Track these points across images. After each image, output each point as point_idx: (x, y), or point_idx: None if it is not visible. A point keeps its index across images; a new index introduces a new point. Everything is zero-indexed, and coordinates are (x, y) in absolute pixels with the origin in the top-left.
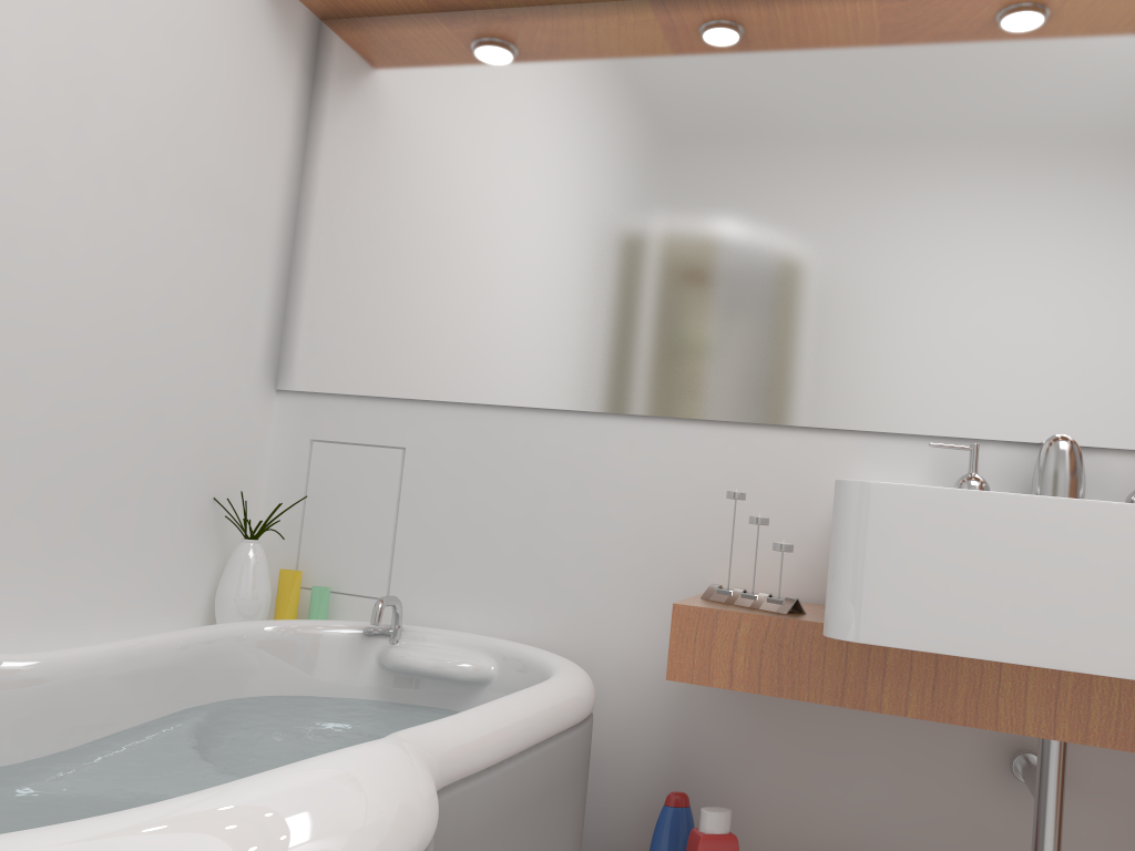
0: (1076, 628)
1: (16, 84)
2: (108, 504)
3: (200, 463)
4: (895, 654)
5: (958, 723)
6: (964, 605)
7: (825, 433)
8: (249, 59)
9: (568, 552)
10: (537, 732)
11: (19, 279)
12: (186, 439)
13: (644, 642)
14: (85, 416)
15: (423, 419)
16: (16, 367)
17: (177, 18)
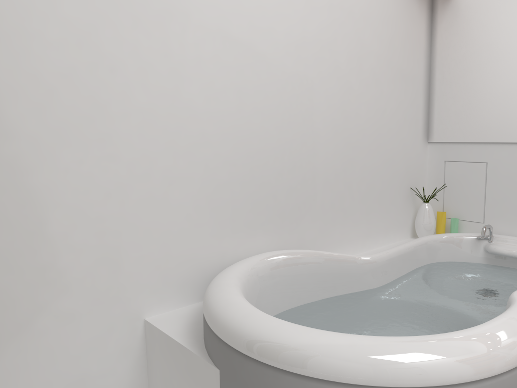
0: None
1: (342, 65)
2: (379, 197)
3: (405, 176)
4: None
5: None
6: None
7: None
8: (408, 15)
9: None
10: None
11: (349, 130)
12: (400, 169)
13: None
14: (370, 169)
15: (494, 150)
16: (351, 158)
17: (384, 14)
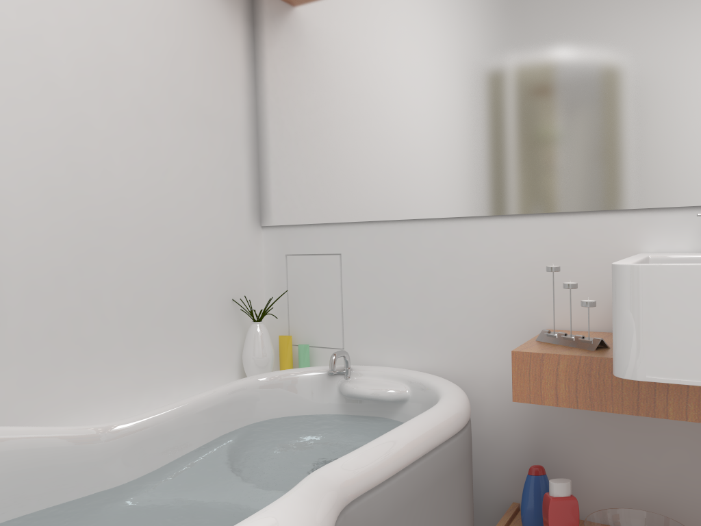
0: None
1: (63, 80)
2: (167, 316)
3: (220, 281)
4: None
5: None
6: None
7: (618, 213)
8: (208, 23)
9: (449, 311)
10: (422, 449)
11: (88, 196)
12: (209, 268)
13: (506, 365)
14: (144, 267)
15: (349, 234)
16: (96, 248)
17: (156, 10)
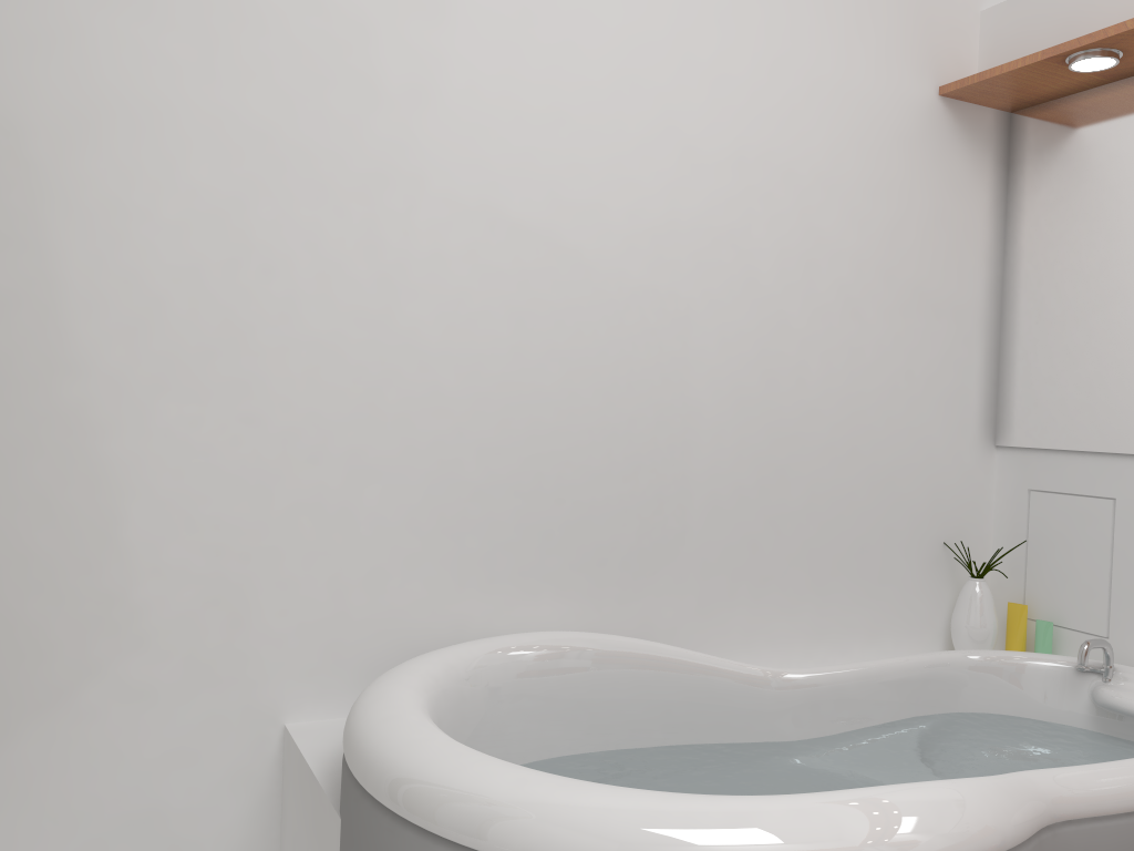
0: None
1: (764, 275)
2: (855, 554)
3: (928, 516)
4: None
5: None
6: None
7: None
8: (942, 178)
9: None
10: None
11: (778, 405)
12: (914, 498)
13: None
14: (832, 491)
15: (1131, 472)
16: (781, 465)
17: (876, 175)
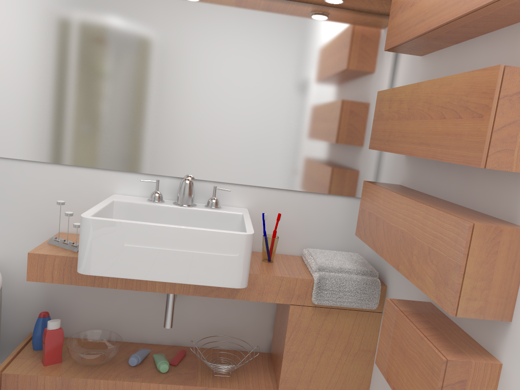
0: (159, 267)
1: None
2: None
3: None
4: None
5: (134, 289)
6: (123, 261)
7: (105, 170)
8: None
9: None
10: None
11: None
12: None
13: None
14: None
15: None
16: None
17: None
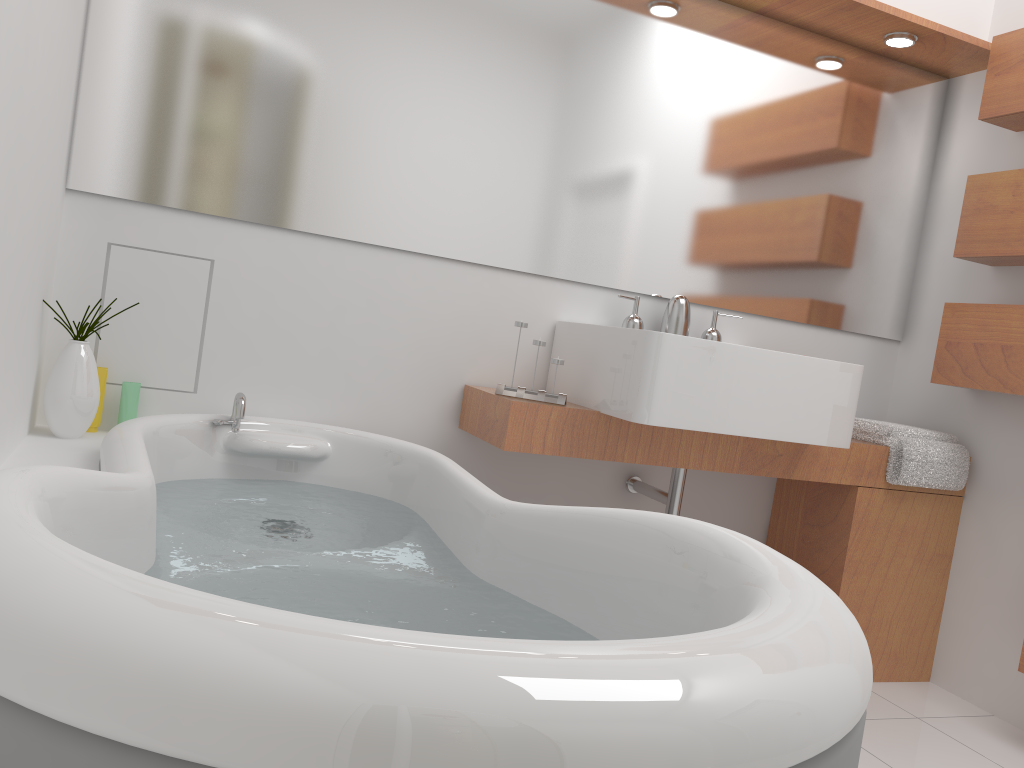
0: (751, 415)
1: None
2: (21, 315)
3: (43, 267)
4: (633, 428)
5: (659, 464)
6: (706, 404)
7: (545, 279)
8: None
9: (361, 355)
10: None
11: (24, 92)
12: (43, 244)
13: (416, 421)
14: (25, 229)
15: (233, 236)
16: (15, 184)
17: None
